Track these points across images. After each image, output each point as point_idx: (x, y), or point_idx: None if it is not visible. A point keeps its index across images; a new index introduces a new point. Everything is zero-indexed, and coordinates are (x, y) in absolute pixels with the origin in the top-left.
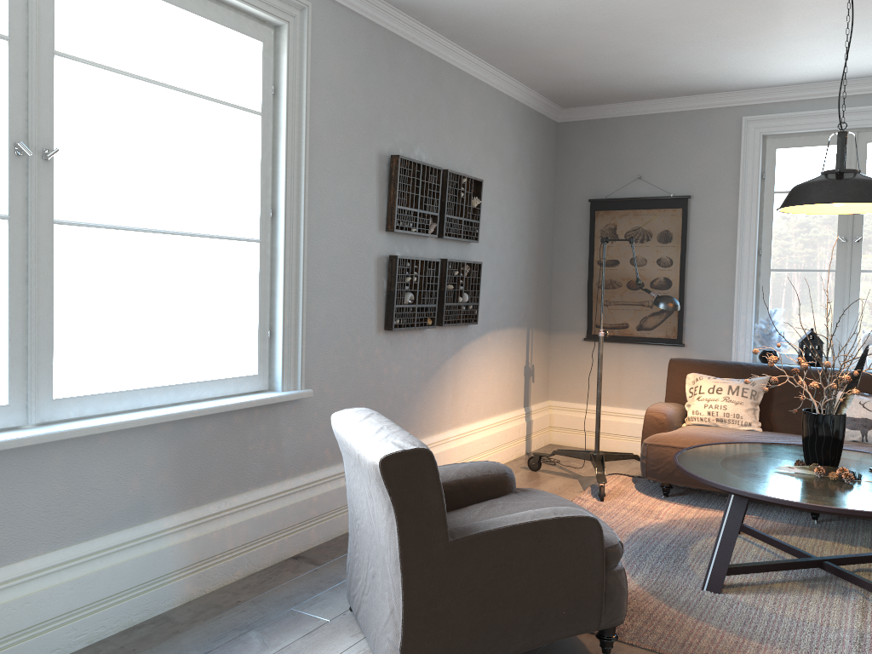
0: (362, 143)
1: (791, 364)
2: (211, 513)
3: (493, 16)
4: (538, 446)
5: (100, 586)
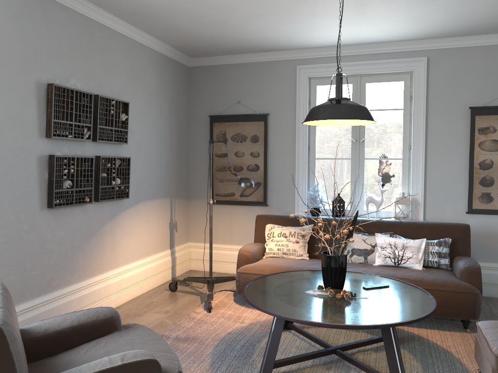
0: (20, 74)
1: (328, 214)
2: None
3: None
4: (181, 272)
5: None
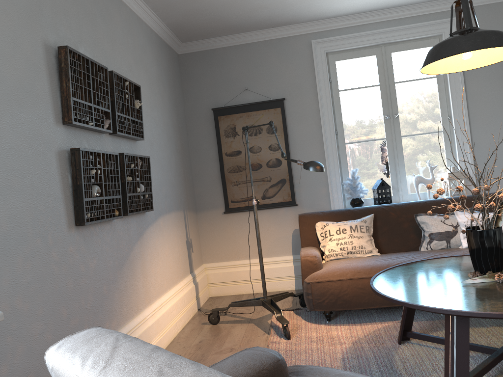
0: (24, 27)
1: (369, 205)
2: None
3: None
4: (204, 301)
5: None
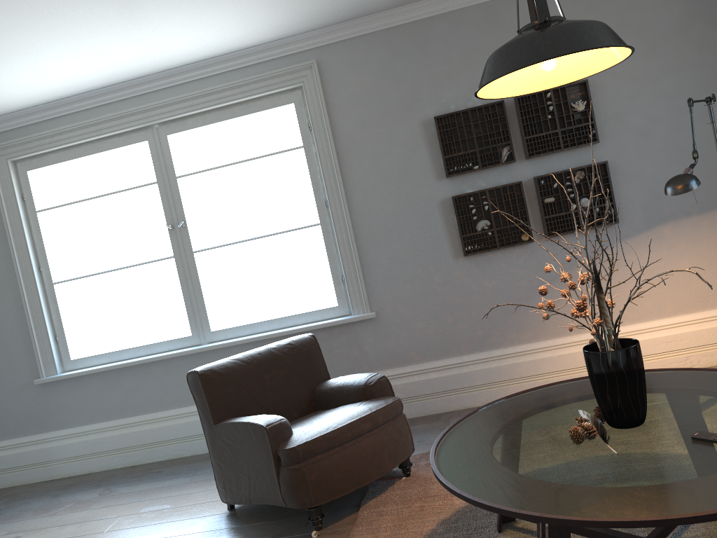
0: (399, 123)
1: None
2: None
3: None
4: None
5: None
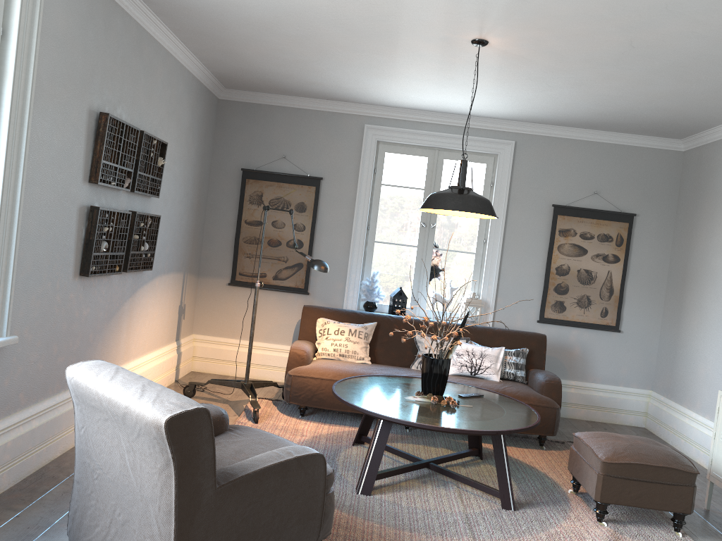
0: (77, 97)
1: (383, 311)
2: None
3: (206, 7)
4: (184, 374)
5: None
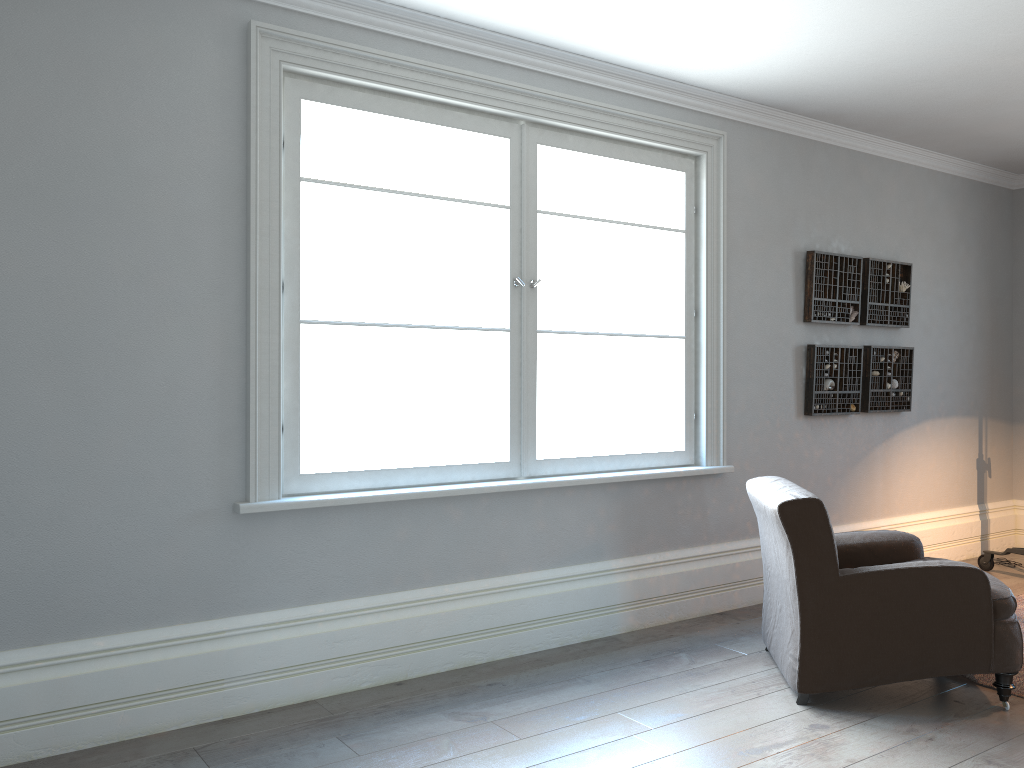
0: (777, 244)
1: None
2: (648, 562)
3: (907, 109)
4: (999, 549)
5: (568, 603)
